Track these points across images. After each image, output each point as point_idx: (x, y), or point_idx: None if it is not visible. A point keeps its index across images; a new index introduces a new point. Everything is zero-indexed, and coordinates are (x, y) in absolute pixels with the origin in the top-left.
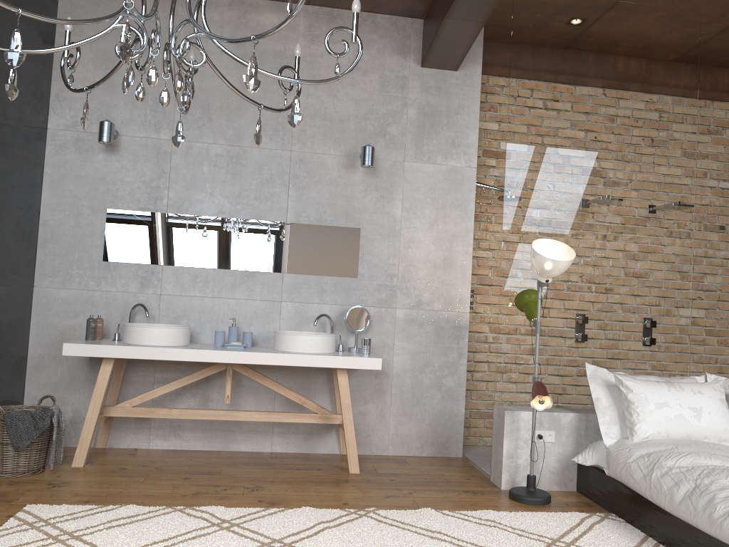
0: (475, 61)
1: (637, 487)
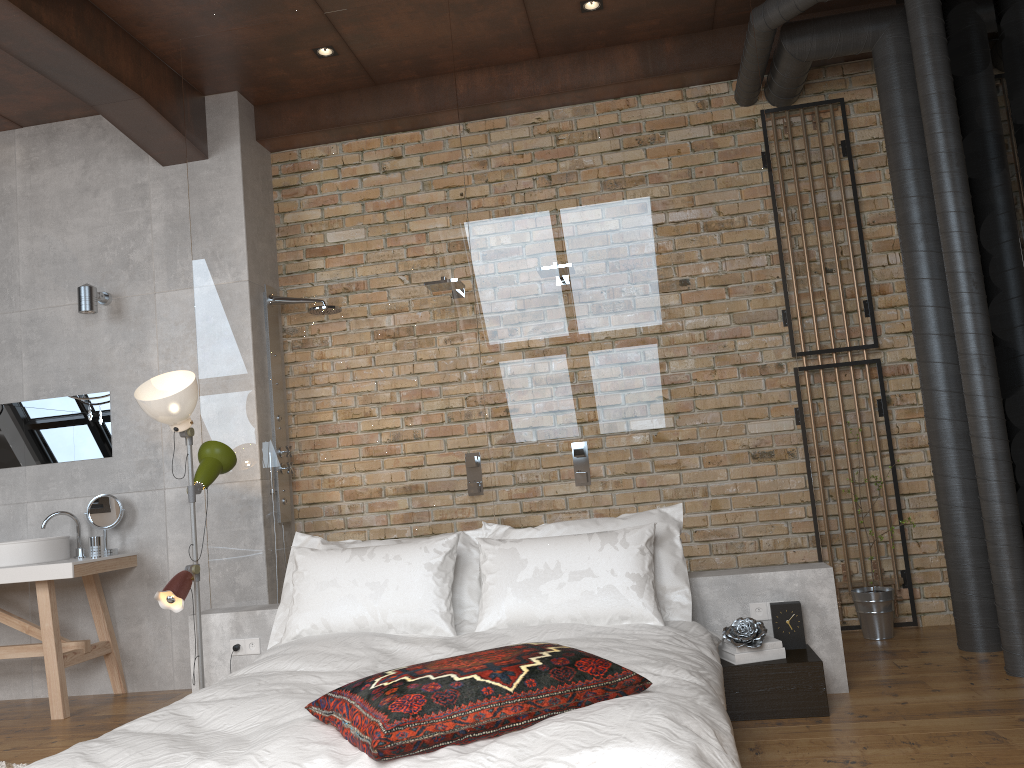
0: None
1: None
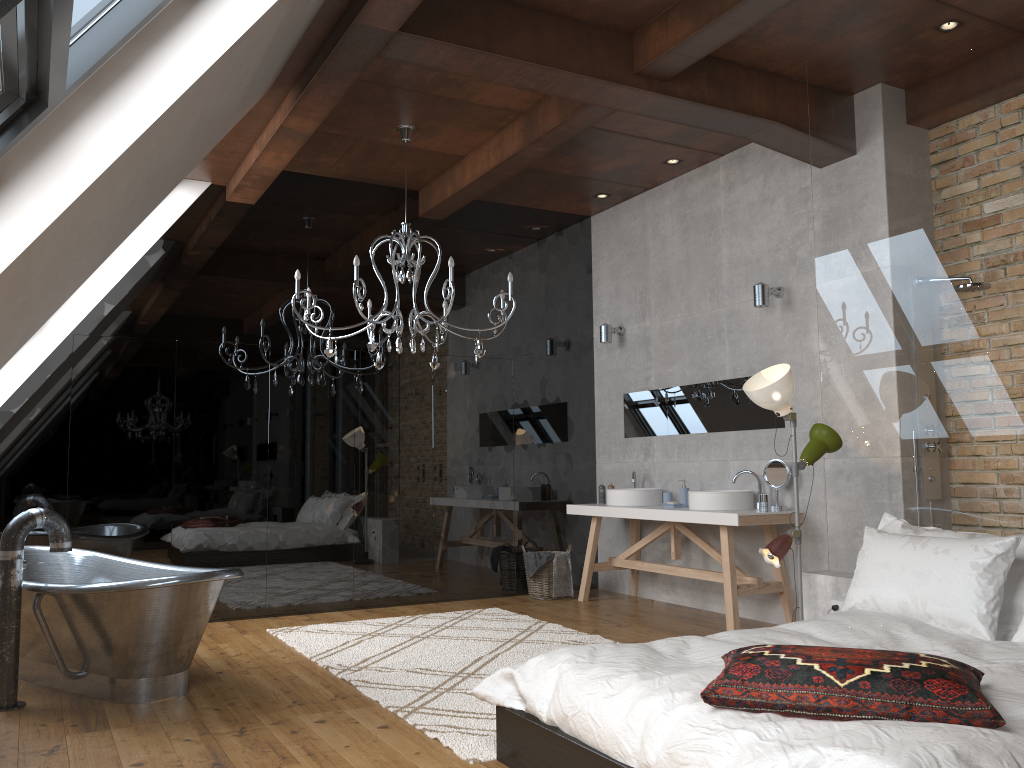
0: None
1: None
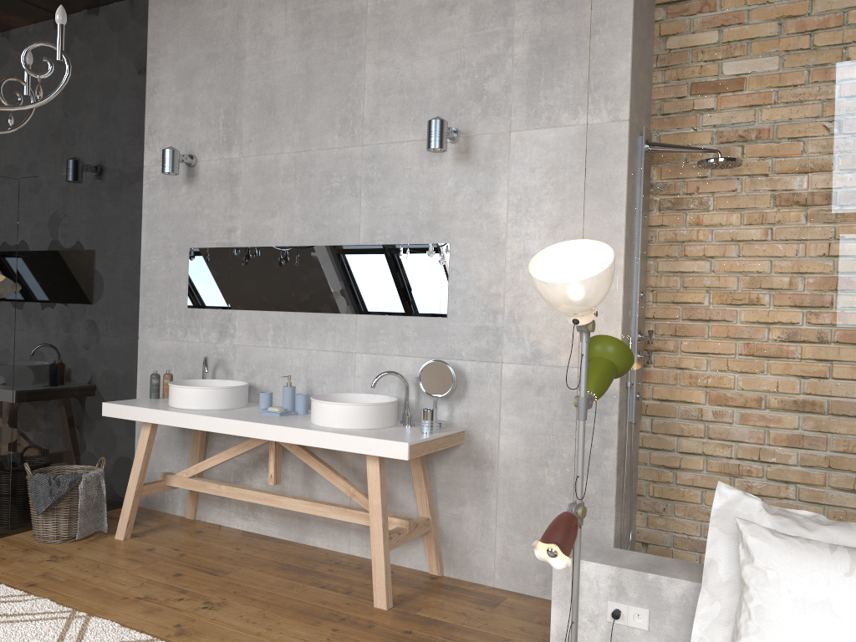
0: None
1: None
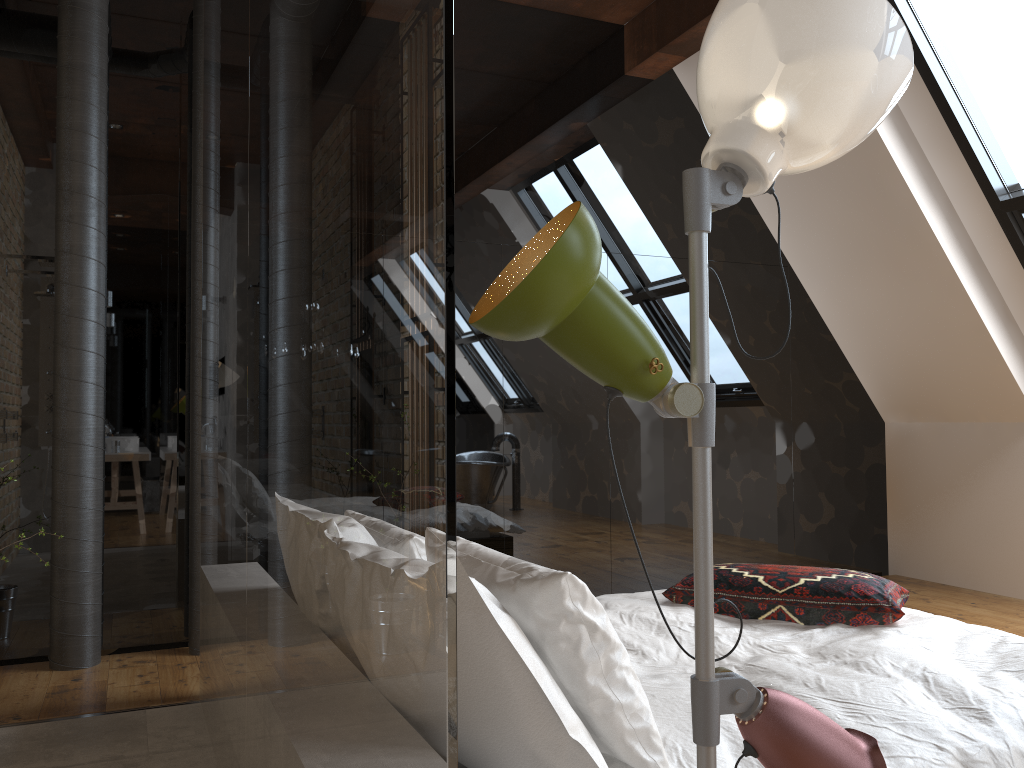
0: None
1: None
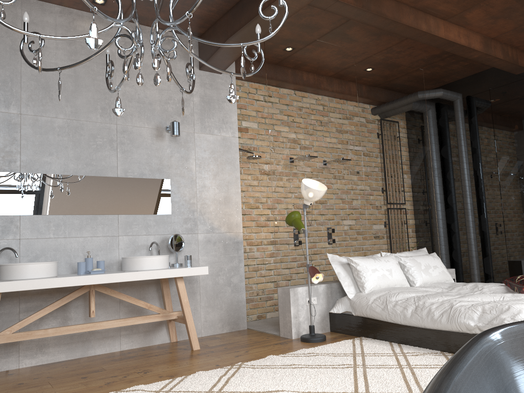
0: (231, 68)
1: (379, 316)
